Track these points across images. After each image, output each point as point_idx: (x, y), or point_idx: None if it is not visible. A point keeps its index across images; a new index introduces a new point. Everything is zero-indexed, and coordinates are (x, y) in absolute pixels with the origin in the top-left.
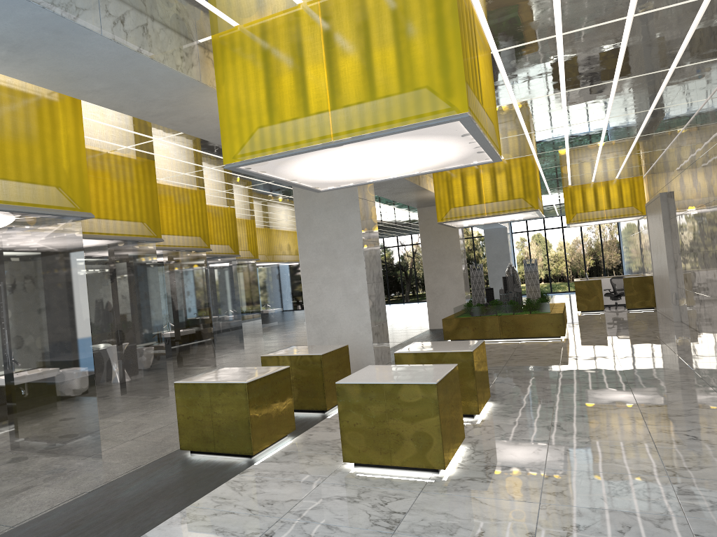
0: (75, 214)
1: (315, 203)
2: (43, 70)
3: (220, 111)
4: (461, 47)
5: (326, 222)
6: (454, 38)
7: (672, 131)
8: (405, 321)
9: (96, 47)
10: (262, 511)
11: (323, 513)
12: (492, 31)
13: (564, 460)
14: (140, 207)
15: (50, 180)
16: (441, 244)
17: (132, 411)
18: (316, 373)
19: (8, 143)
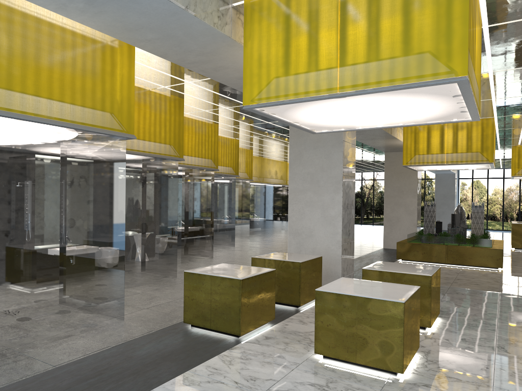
0: (122, 135)
1: (306, 141)
2: (109, 21)
3: (245, 62)
4: (467, 18)
5: (314, 157)
6: (462, 10)
7: None
8: (362, 239)
9: (152, 4)
10: (247, 385)
11: None
12: (488, 8)
13: (511, 381)
14: (169, 133)
15: (106, 107)
16: (401, 182)
17: (148, 285)
18: (294, 276)
19: (77, 77)
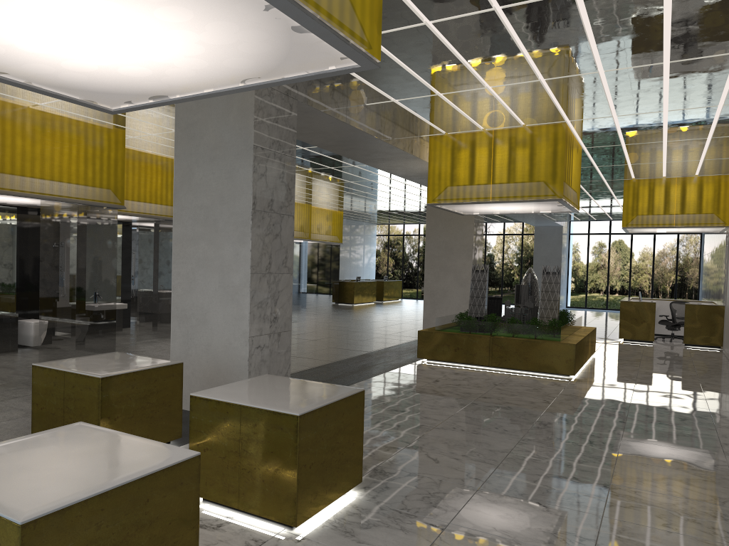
0: None
1: (199, 148)
2: None
3: None
4: None
5: (210, 177)
6: None
7: None
8: (407, 323)
9: None
10: None
11: None
12: None
13: None
14: None
15: None
16: (450, 235)
17: None
18: (91, 405)
19: None
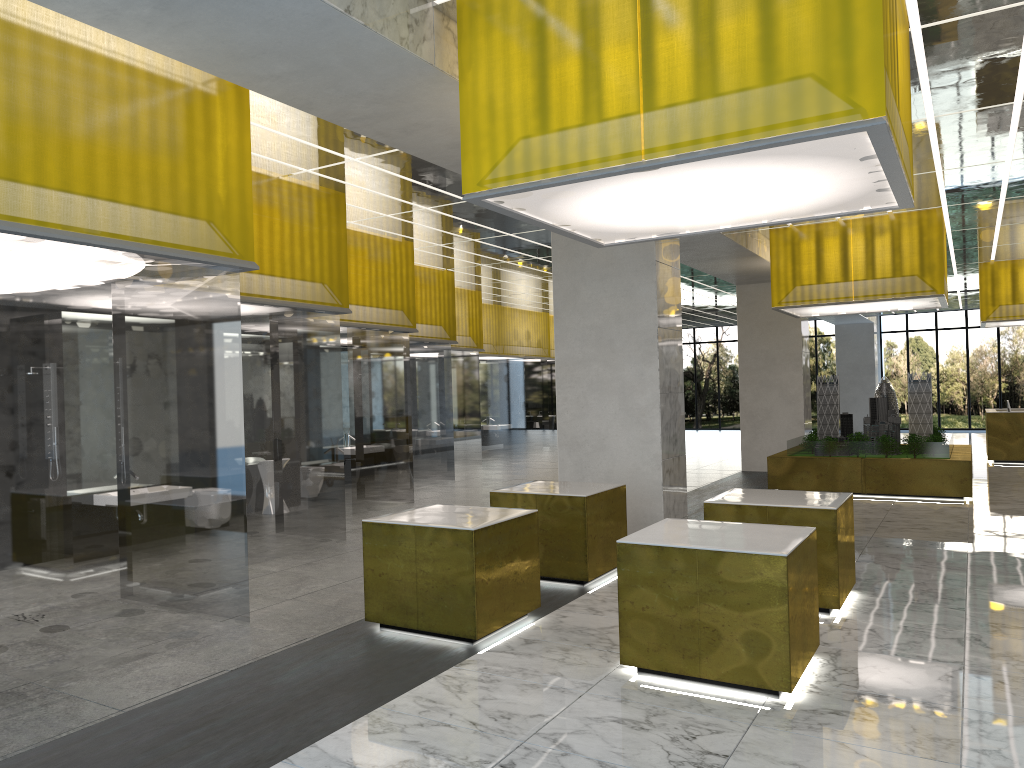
0: (232, 262)
1: (585, 266)
2: (201, 41)
3: (463, 111)
4: (880, 8)
5: (601, 295)
6: None
7: None
8: (701, 456)
9: (283, 5)
10: (494, 728)
11: (591, 742)
12: None
13: (996, 697)
14: (320, 260)
15: (198, 210)
16: (771, 342)
17: (292, 557)
18: (574, 524)
19: (142, 152)
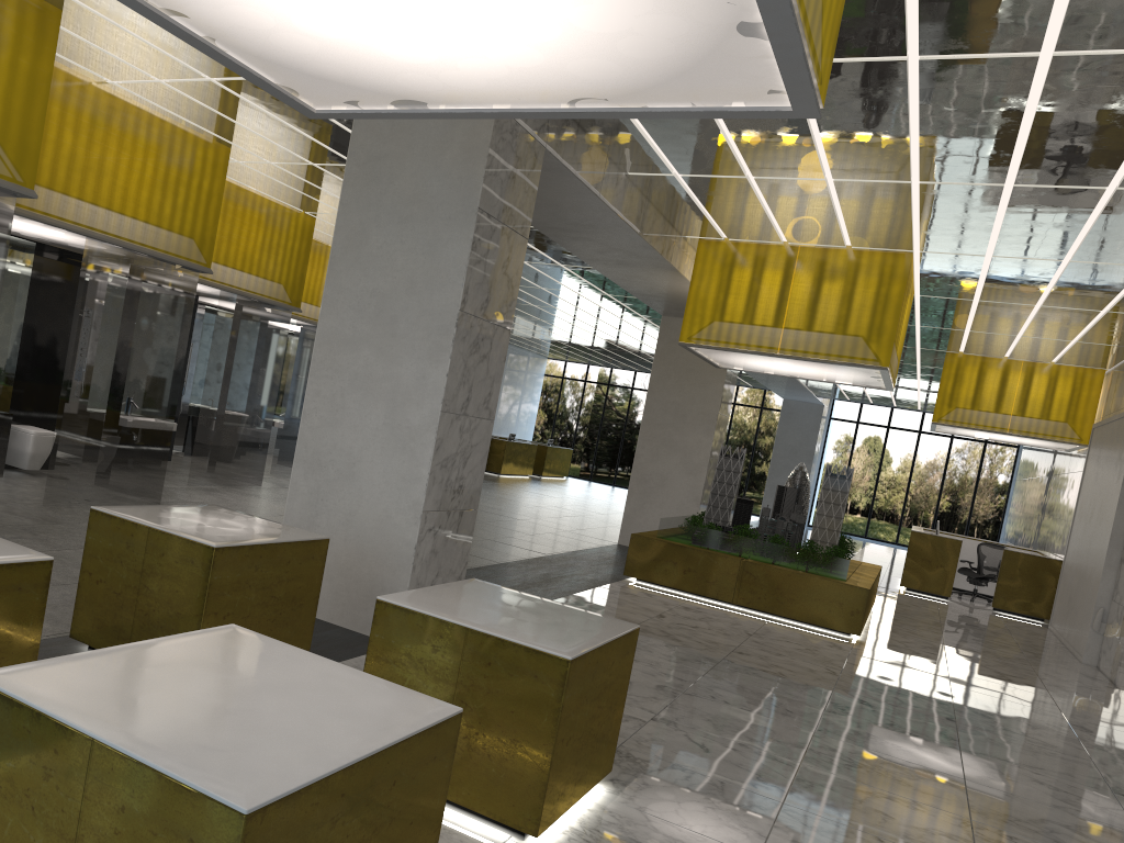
0: None
1: (385, 198)
2: None
3: None
4: None
5: (396, 247)
6: None
7: None
8: (588, 516)
9: None
10: None
11: None
12: None
13: None
14: None
15: None
16: (686, 394)
17: None
18: (191, 590)
19: None
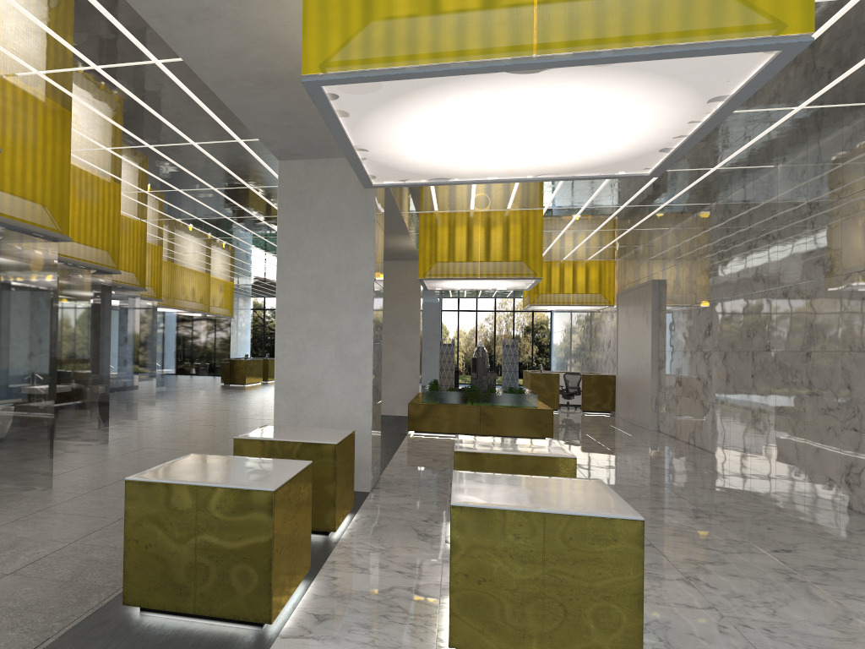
0: None
1: (310, 217)
2: None
3: None
4: None
5: (323, 247)
6: None
7: (701, 205)
8: None
9: None
10: None
11: None
12: None
13: None
14: (43, 179)
15: None
16: (398, 309)
17: None
18: (324, 473)
19: None
